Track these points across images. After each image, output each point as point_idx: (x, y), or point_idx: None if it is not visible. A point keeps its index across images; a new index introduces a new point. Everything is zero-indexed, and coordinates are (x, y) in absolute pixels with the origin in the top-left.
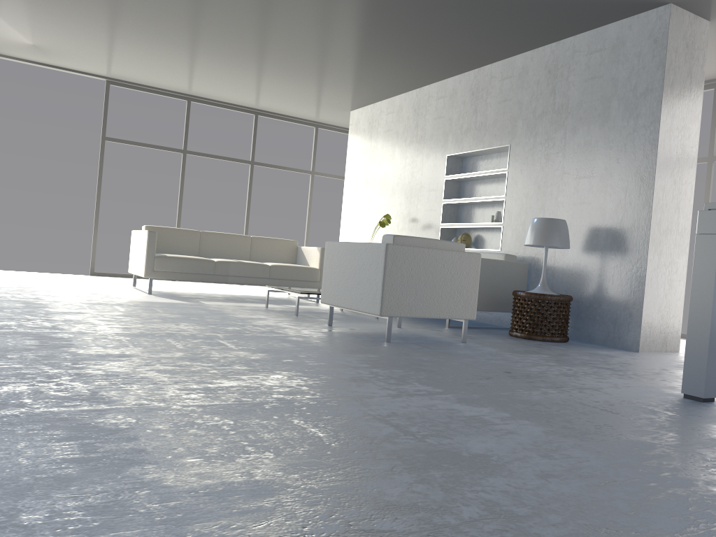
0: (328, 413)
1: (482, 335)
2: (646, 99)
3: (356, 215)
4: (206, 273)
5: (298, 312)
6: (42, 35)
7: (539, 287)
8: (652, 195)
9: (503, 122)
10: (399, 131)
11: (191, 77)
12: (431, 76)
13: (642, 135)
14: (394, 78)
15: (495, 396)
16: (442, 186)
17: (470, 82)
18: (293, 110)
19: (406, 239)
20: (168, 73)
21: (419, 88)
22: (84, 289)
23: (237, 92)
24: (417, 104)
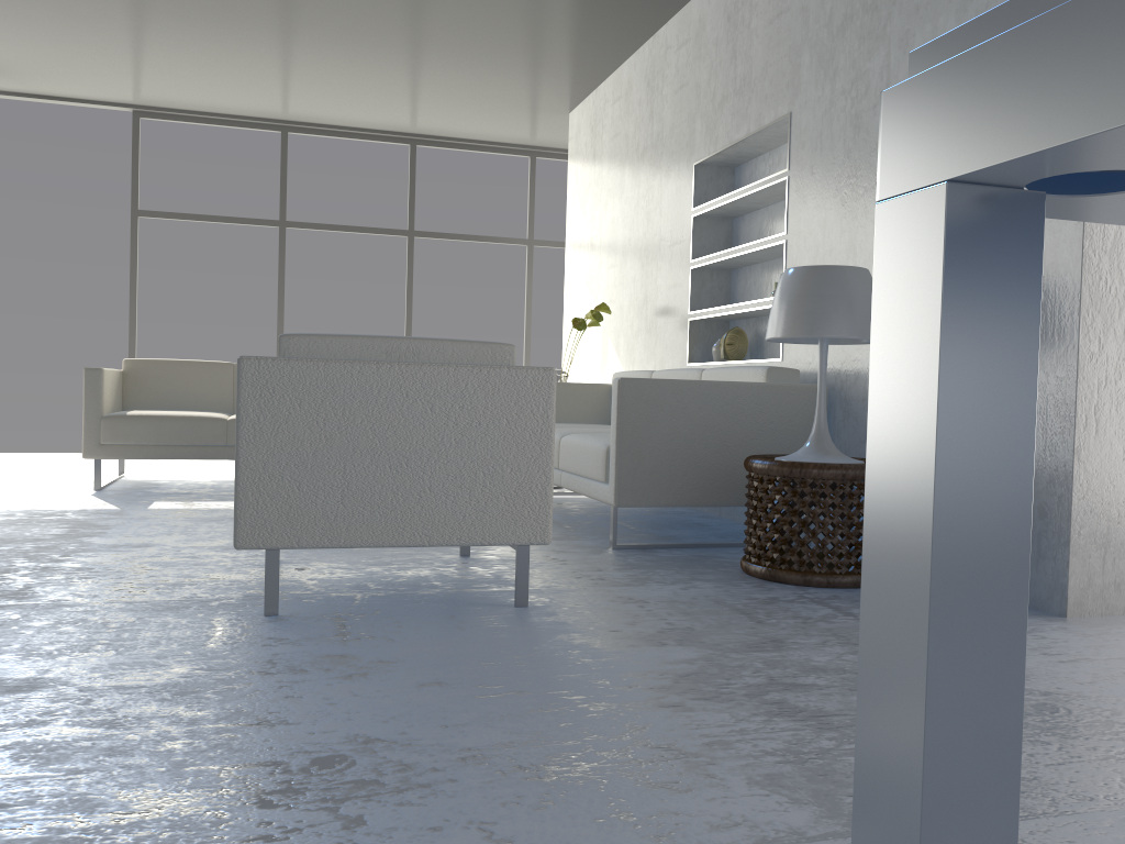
0: None
1: (656, 571)
2: None
3: (581, 313)
4: (209, 444)
5: None
6: None
7: (808, 446)
8: None
9: (779, 65)
10: (629, 133)
11: (250, 81)
12: (654, 0)
13: None
14: (588, 20)
15: None
16: (689, 231)
17: None
18: (472, 127)
19: (320, 342)
20: (208, 79)
21: (653, 36)
22: None
23: (349, 103)
24: (651, 70)
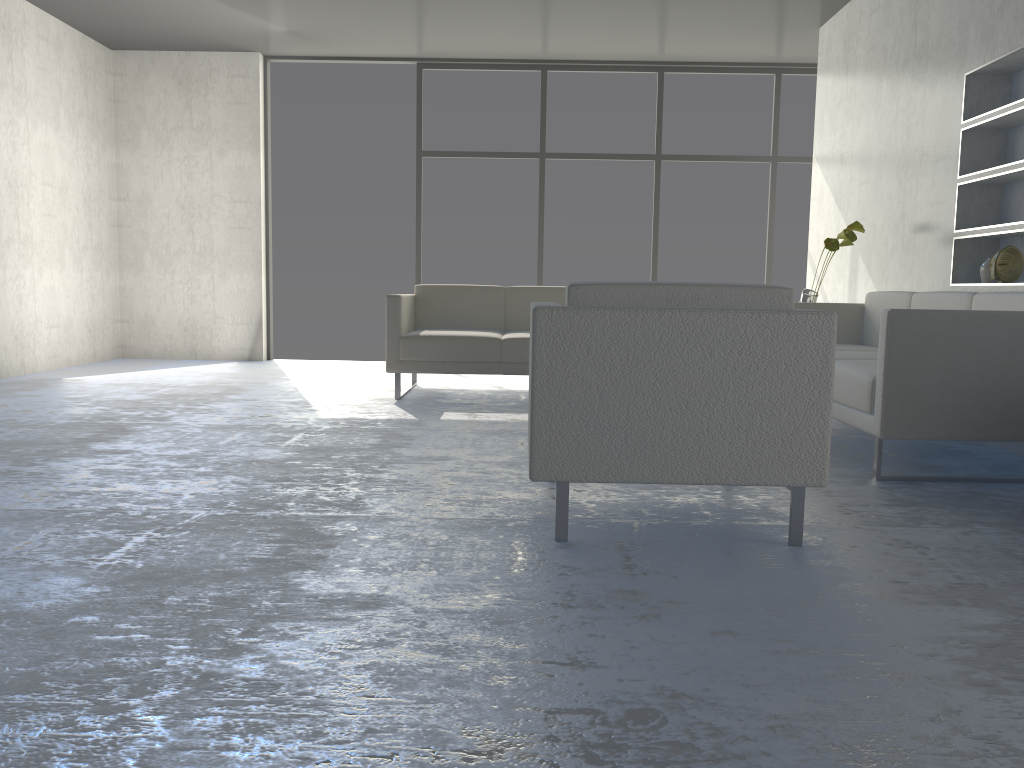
0: None
1: (929, 509)
2: None
3: (828, 229)
4: (486, 361)
5: None
6: (280, 12)
7: None
8: None
9: None
10: (887, 45)
11: (516, 28)
12: None
13: None
14: None
15: None
16: (957, 146)
17: None
18: (718, 51)
19: (605, 291)
20: (479, 29)
21: None
22: (316, 392)
23: (603, 38)
24: None
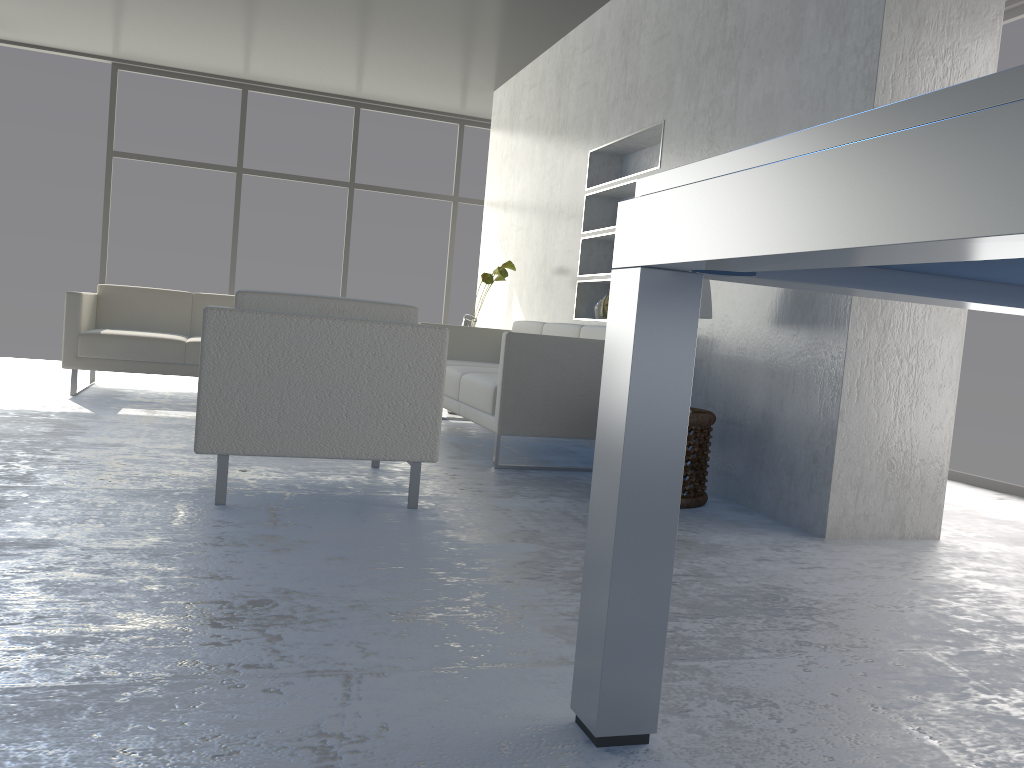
0: None
1: (524, 487)
2: None
3: (493, 266)
4: (169, 362)
5: None
6: None
7: None
8: None
9: (658, 79)
10: (540, 117)
11: (217, 47)
12: (565, 10)
13: (852, 71)
14: (510, 20)
15: None
16: (582, 208)
17: (621, 13)
18: (409, 97)
19: (268, 299)
20: (180, 42)
21: (564, 36)
22: None
23: (303, 70)
24: (561, 65)
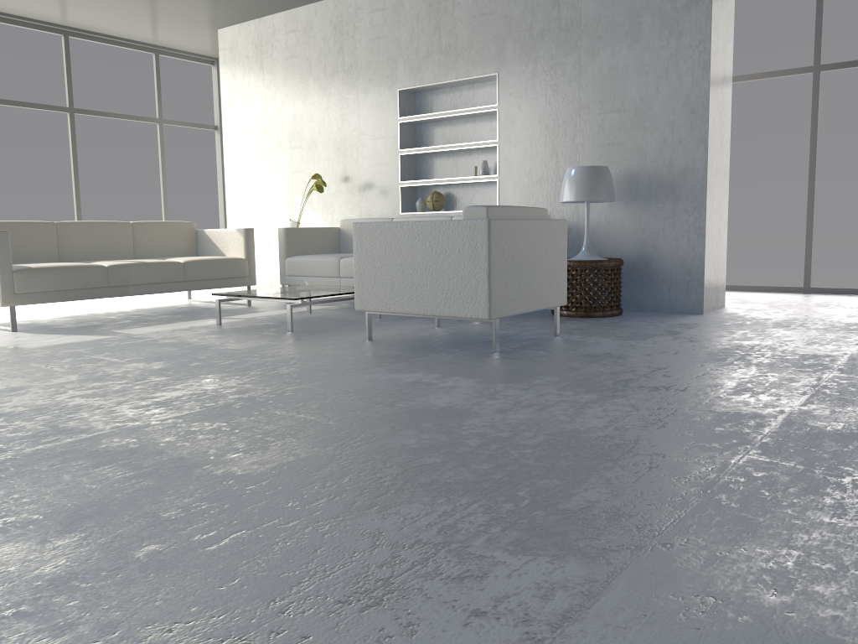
0: (809, 492)
1: (535, 320)
2: (690, 13)
3: (253, 178)
4: (96, 287)
5: (293, 326)
6: None
7: (585, 253)
8: (706, 130)
9: (484, 44)
10: (312, 58)
11: None
12: None
13: (689, 58)
14: None
15: (819, 410)
16: (395, 131)
17: None
18: (127, 29)
19: (499, 210)
20: None
21: None
22: None
23: None
24: (338, 19)
